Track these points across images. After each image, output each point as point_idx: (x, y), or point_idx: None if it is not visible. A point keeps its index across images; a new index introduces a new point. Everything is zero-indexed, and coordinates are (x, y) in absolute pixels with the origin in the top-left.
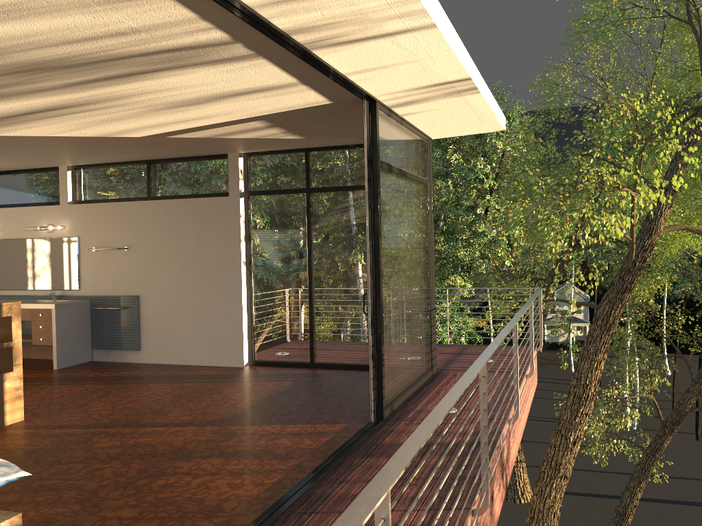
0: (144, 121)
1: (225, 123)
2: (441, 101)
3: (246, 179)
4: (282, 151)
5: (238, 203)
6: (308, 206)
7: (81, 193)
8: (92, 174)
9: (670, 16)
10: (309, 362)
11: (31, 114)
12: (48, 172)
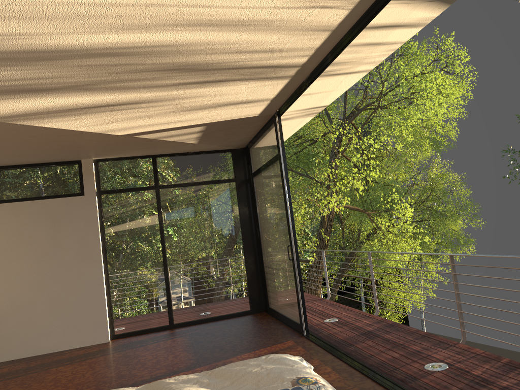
0: (150, 120)
1: (184, 127)
2: (295, 119)
3: (98, 181)
4: (132, 157)
5: (94, 201)
6: (159, 199)
7: None
8: None
9: None
10: (169, 324)
11: (104, 106)
12: None
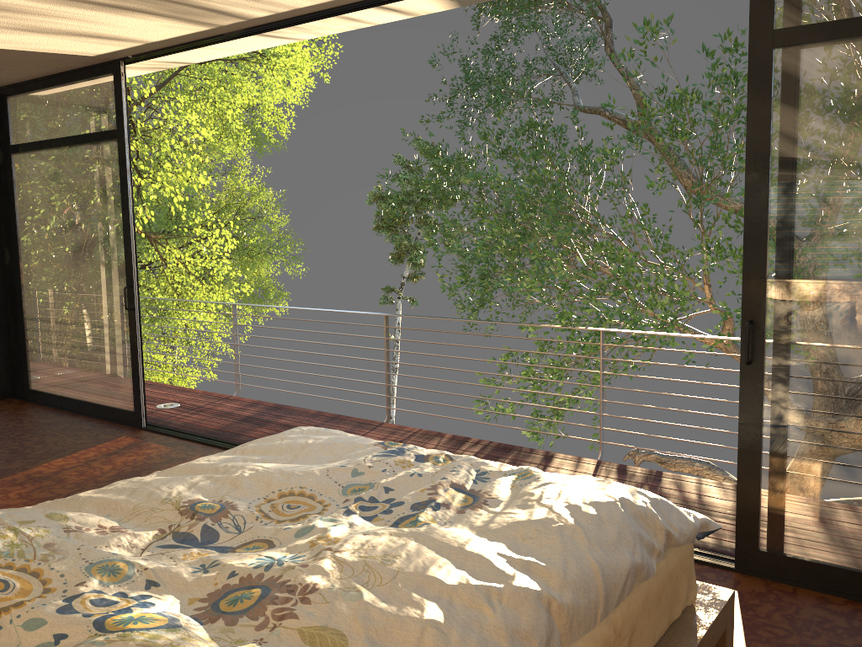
0: None
1: None
2: (127, 70)
3: None
4: None
5: None
6: None
7: None
8: None
9: None
10: None
11: None
12: None
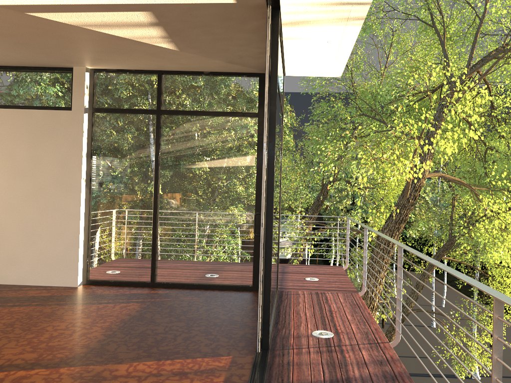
0: None
1: (106, 7)
2: (325, 27)
3: (91, 95)
4: (133, 71)
5: (81, 118)
6: (158, 127)
7: None
8: None
9: (419, 20)
10: (149, 282)
11: None
12: None
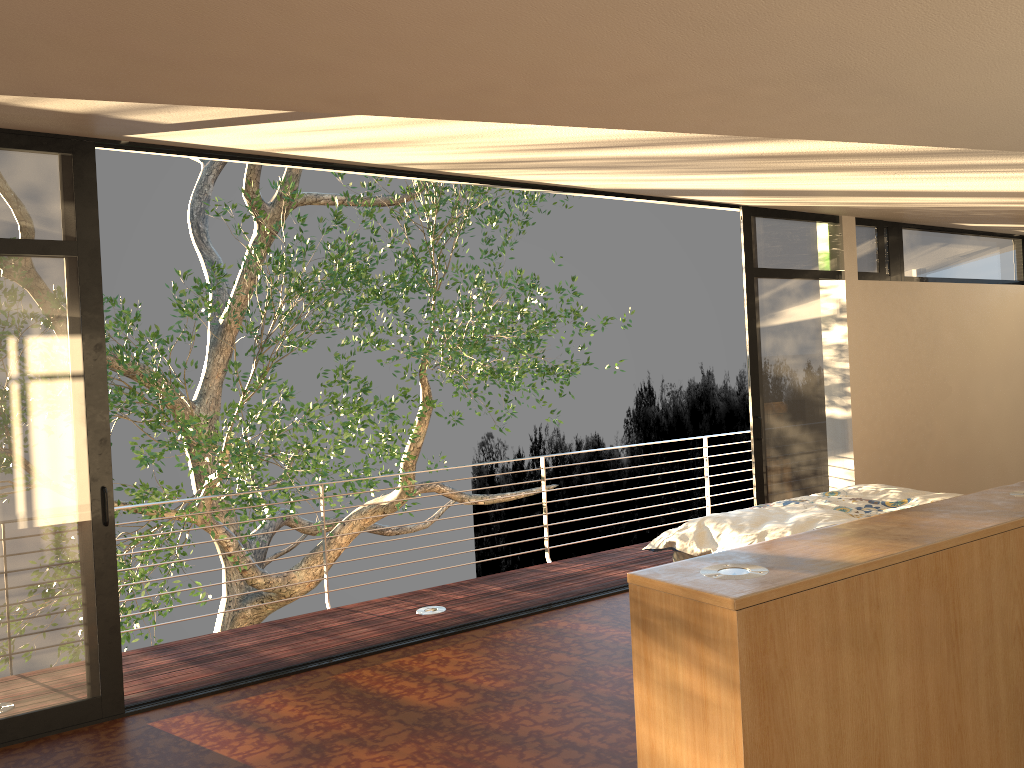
0: (401, 133)
1: (227, 123)
2: None
3: None
4: None
5: None
6: None
7: None
8: None
9: None
10: None
11: (597, 147)
12: None
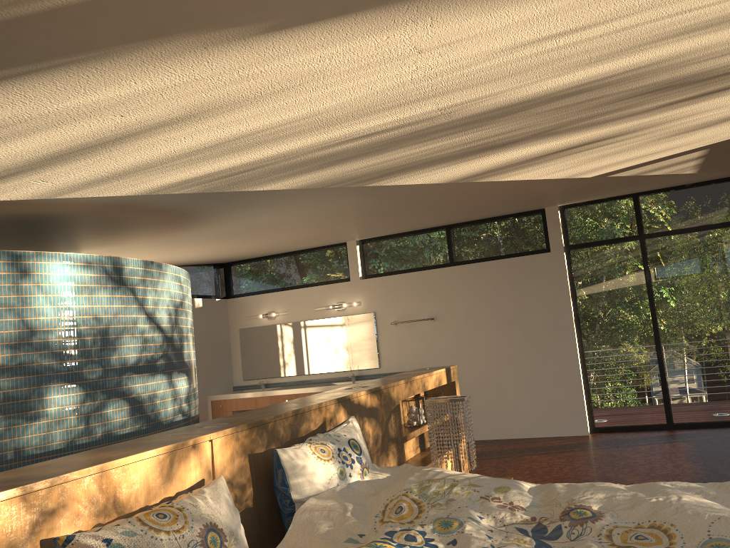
0: (627, 155)
1: (676, 155)
2: None
3: (565, 233)
4: (606, 199)
5: (562, 258)
6: (644, 253)
7: (370, 267)
8: (382, 247)
9: None
10: (666, 423)
11: (570, 149)
12: (331, 249)
